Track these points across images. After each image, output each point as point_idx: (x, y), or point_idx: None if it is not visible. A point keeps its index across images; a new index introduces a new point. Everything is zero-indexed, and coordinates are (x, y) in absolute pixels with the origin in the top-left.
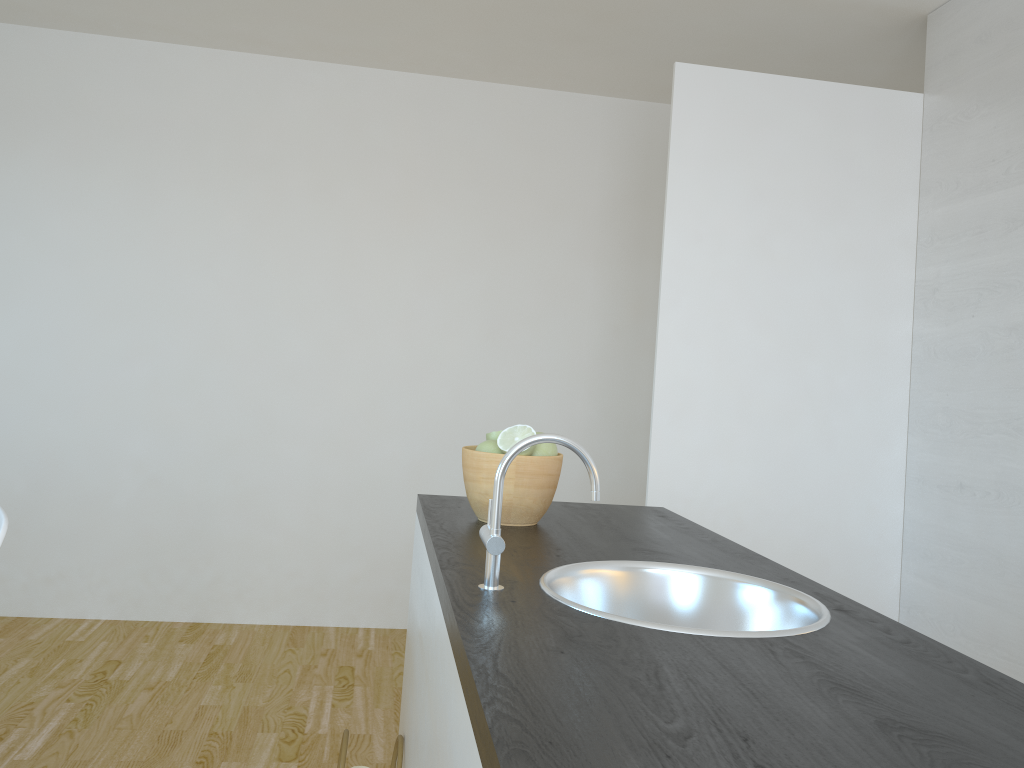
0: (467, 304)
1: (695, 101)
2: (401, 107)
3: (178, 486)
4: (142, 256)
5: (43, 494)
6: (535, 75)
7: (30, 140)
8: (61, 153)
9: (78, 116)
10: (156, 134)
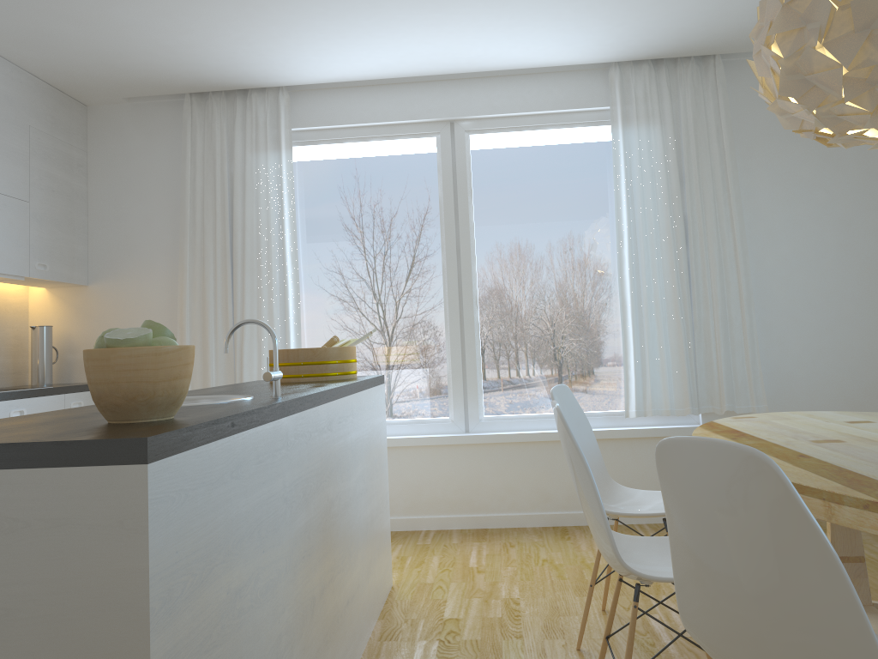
0: None
1: None
2: None
3: None
4: None
5: None
6: None
7: None
8: None
9: None
10: None
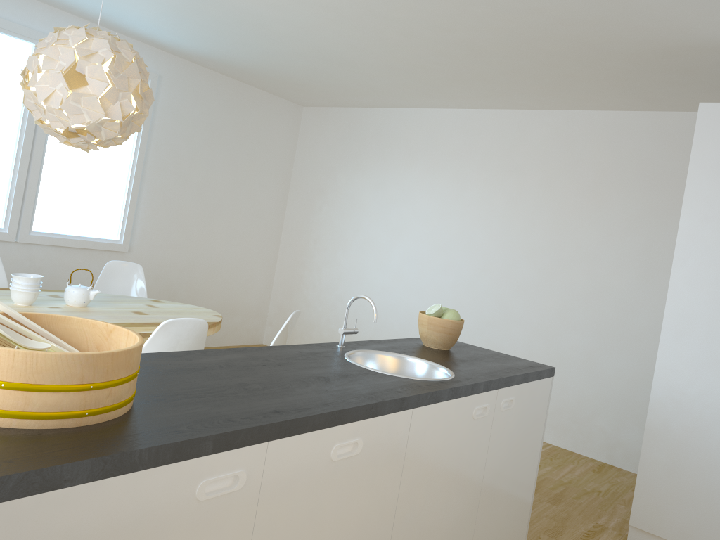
0: (630, 255)
1: (712, 127)
2: (597, 132)
3: (461, 339)
4: (455, 219)
5: (405, 332)
6: (682, 105)
7: (414, 162)
8: (426, 168)
9: (434, 149)
10: (467, 156)
